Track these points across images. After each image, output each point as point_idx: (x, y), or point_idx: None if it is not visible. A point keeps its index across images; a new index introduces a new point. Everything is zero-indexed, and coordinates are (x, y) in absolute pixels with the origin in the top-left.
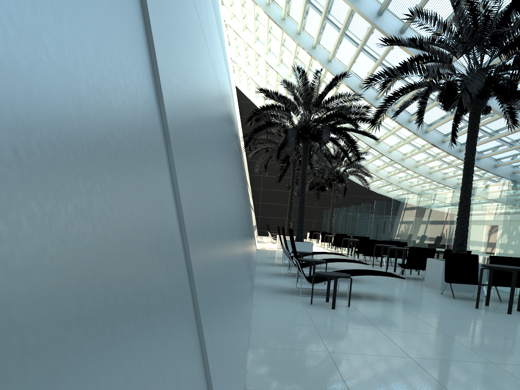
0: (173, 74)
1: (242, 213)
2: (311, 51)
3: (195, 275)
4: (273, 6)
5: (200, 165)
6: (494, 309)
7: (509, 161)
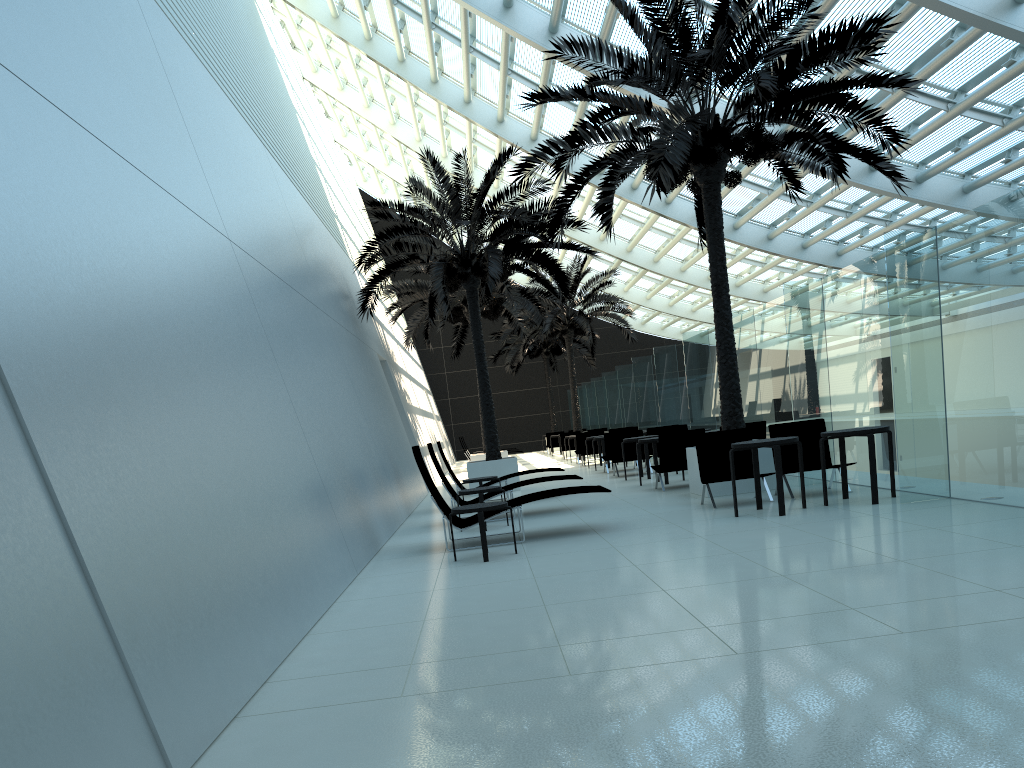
0: (32, 319)
1: (336, 435)
2: (464, 109)
3: (81, 538)
4: (378, 41)
5: (118, 405)
6: (765, 513)
7: (856, 241)
